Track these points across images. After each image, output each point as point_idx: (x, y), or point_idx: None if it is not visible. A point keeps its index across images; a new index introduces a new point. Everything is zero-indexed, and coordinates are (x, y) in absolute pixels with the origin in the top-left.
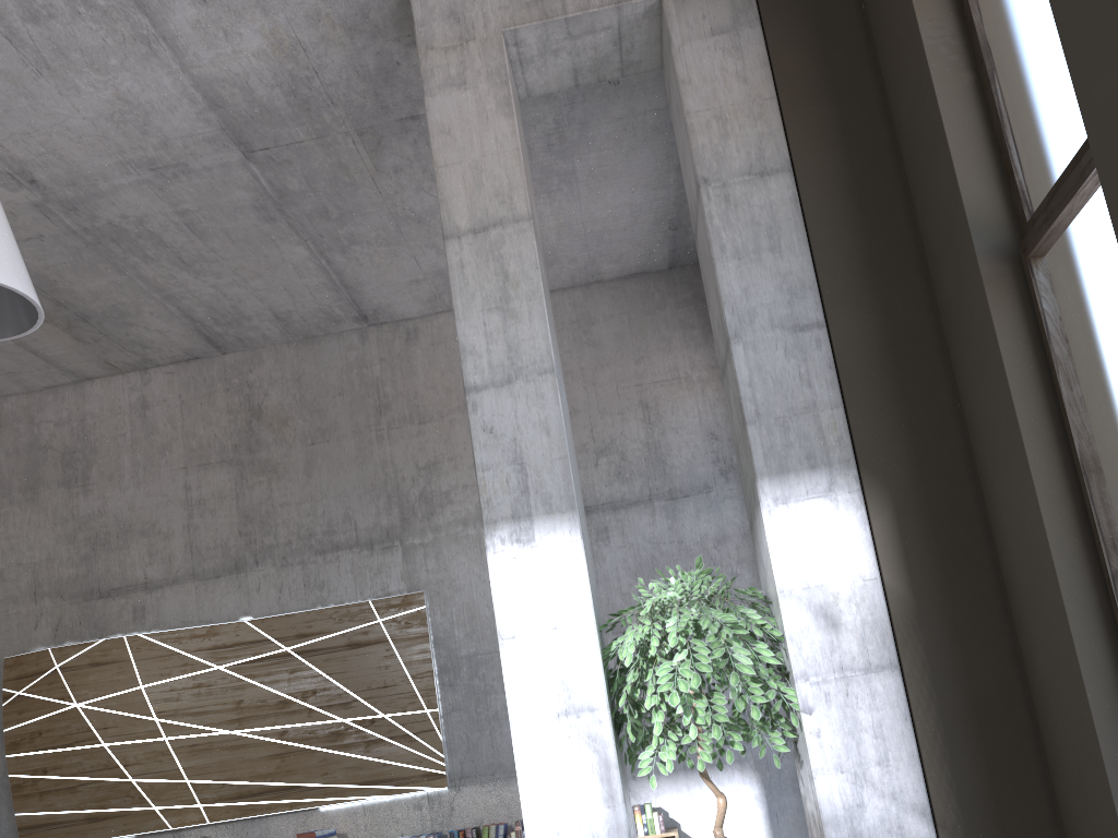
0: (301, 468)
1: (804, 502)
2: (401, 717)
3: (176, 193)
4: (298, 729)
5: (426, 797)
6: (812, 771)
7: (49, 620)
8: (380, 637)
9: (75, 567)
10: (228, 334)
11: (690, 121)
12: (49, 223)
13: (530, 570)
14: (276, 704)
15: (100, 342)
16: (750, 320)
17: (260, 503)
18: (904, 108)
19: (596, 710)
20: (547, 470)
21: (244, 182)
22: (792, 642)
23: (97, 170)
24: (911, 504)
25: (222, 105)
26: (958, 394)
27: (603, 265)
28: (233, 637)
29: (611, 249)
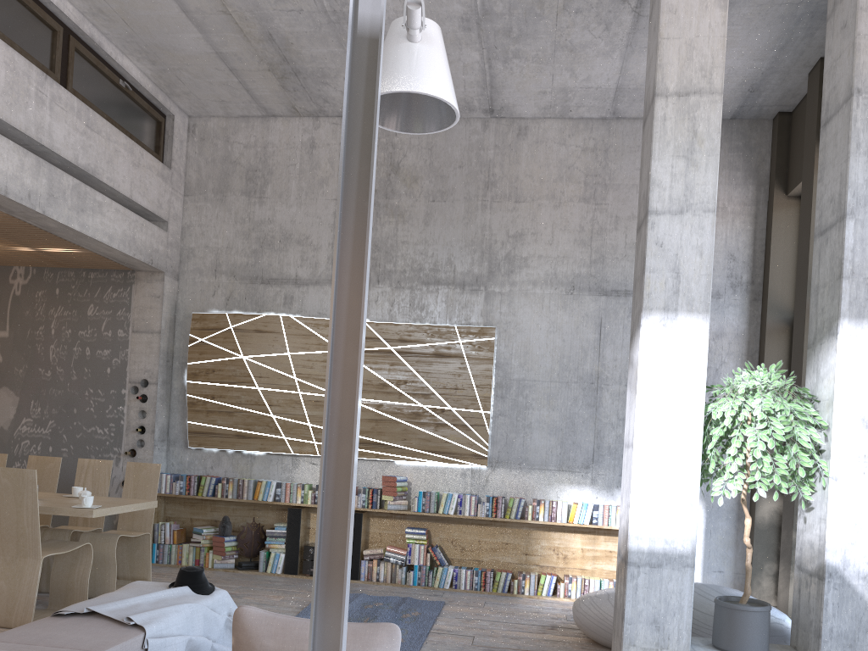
0: (422, 218)
1: None
2: (463, 412)
3: None
4: (390, 405)
5: (470, 469)
6: (827, 516)
7: (223, 292)
8: (458, 353)
9: (246, 257)
10: None
11: (858, 41)
12: (312, 2)
13: (668, 347)
14: (378, 385)
15: (297, 92)
16: (864, 203)
17: (387, 238)
18: None
19: (693, 448)
20: (694, 281)
21: None
22: (835, 432)
23: None
24: None
25: None
26: None
27: None
28: None
29: None
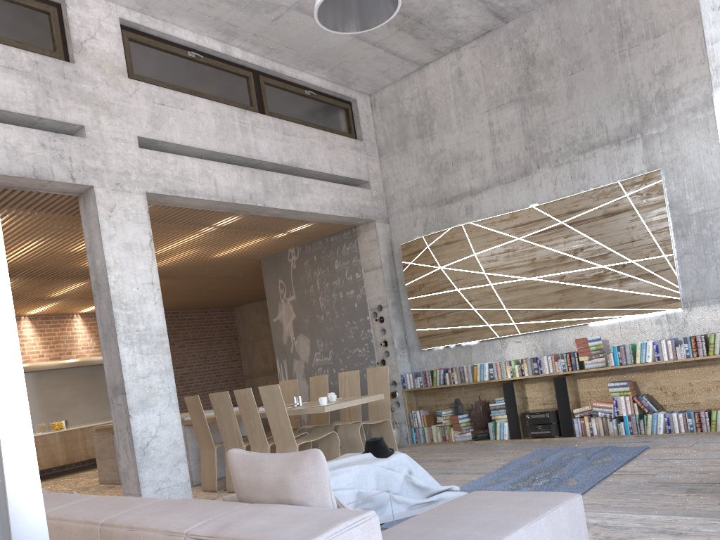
0: (564, 94)
1: None
2: (644, 262)
3: None
4: (572, 274)
5: (664, 315)
6: None
7: (420, 220)
8: (627, 207)
9: (431, 187)
10: (508, 6)
11: None
12: None
13: None
14: (556, 259)
15: (430, 36)
16: None
17: (537, 125)
18: None
19: None
20: None
21: None
22: None
23: None
24: None
25: None
26: None
27: None
28: (526, 219)
29: None
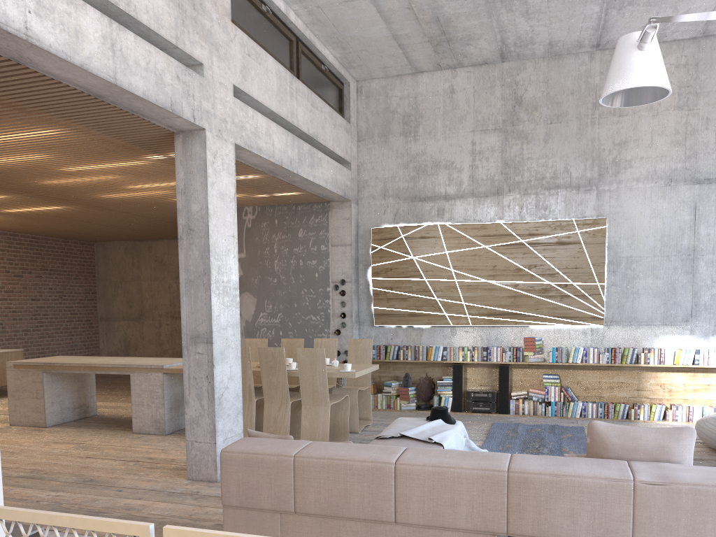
0: (542, 138)
1: None
2: (582, 285)
3: None
4: (524, 284)
5: (589, 328)
6: None
7: (391, 210)
8: (576, 241)
9: (407, 183)
10: (514, 52)
11: None
12: None
13: None
14: (514, 270)
15: (445, 53)
16: None
17: (515, 156)
18: None
19: None
20: None
21: None
22: None
23: None
24: None
25: None
26: None
27: None
28: (493, 231)
29: None
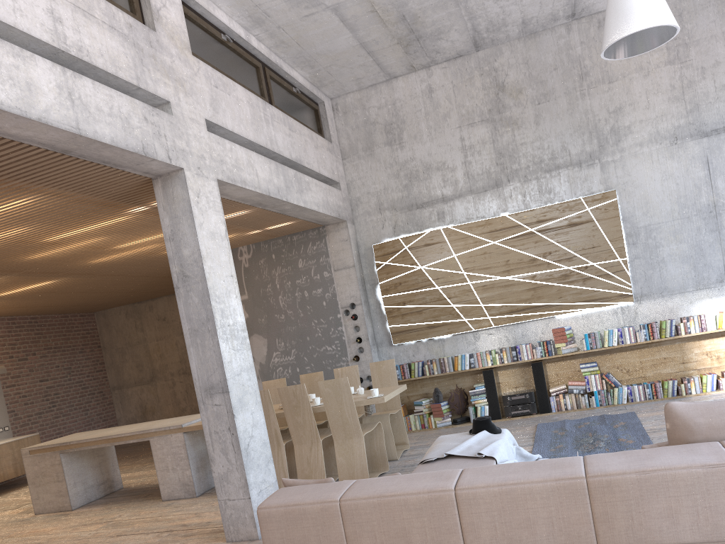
0: (532, 120)
1: None
2: (603, 264)
3: None
4: (542, 274)
5: (619, 307)
6: None
7: (389, 223)
8: (588, 219)
9: (400, 192)
10: (488, 38)
11: None
12: None
13: None
14: (528, 261)
15: (416, 52)
16: None
17: (507, 144)
18: None
19: None
20: None
21: None
22: None
23: None
24: None
25: None
26: None
27: None
28: (499, 225)
29: None
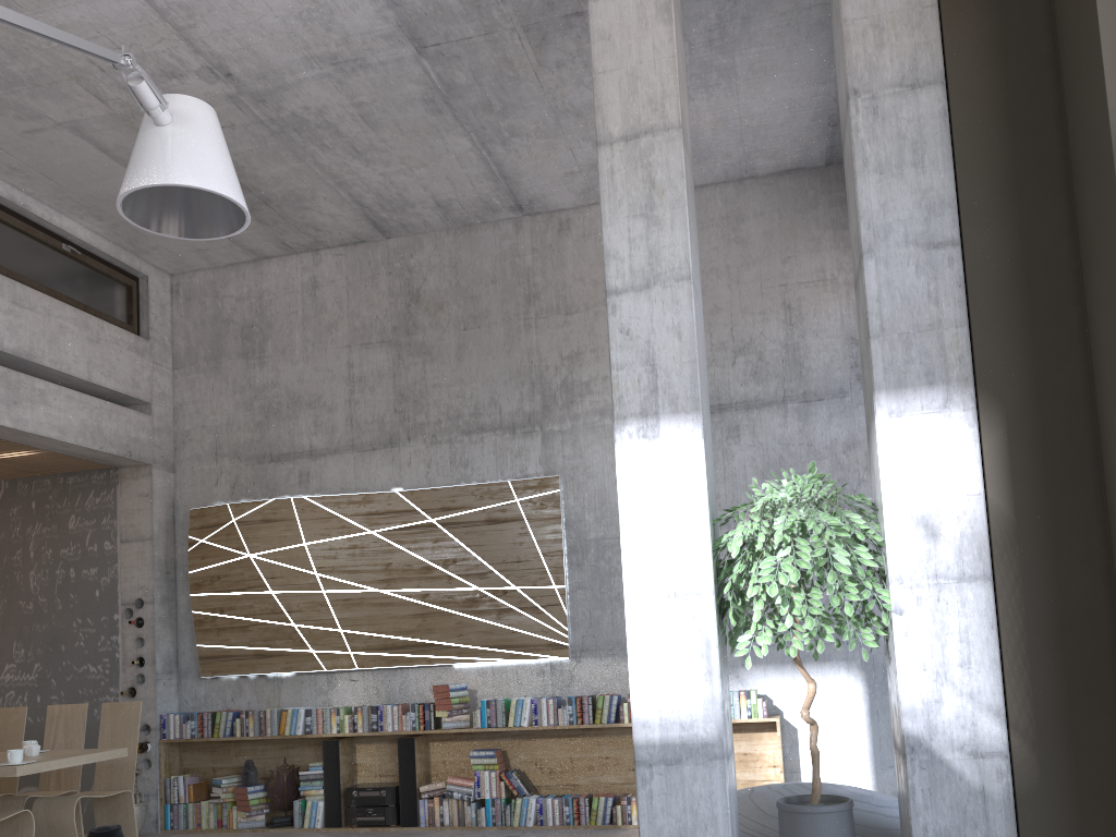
0: (453, 352)
1: (917, 417)
2: (531, 590)
3: (353, 86)
4: (438, 593)
5: (549, 664)
6: (896, 667)
7: (228, 478)
8: (516, 516)
9: (251, 433)
10: (393, 220)
11: (846, 30)
12: (240, 113)
13: (653, 464)
14: (420, 569)
15: (279, 224)
16: (885, 235)
17: (414, 383)
18: (1068, 20)
19: (702, 595)
20: (676, 373)
21: (415, 76)
22: (890, 547)
23: (285, 65)
24: (1023, 425)
25: (399, 3)
26: (1086, 319)
27: (757, 161)
28: (385, 506)
29: (767, 145)
